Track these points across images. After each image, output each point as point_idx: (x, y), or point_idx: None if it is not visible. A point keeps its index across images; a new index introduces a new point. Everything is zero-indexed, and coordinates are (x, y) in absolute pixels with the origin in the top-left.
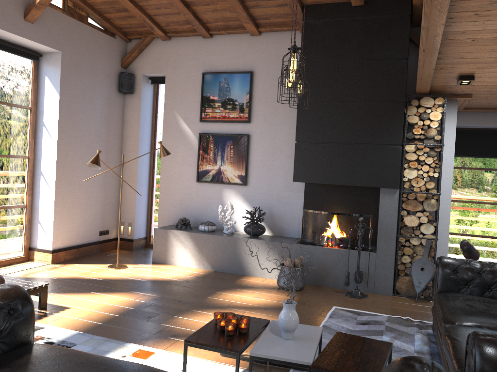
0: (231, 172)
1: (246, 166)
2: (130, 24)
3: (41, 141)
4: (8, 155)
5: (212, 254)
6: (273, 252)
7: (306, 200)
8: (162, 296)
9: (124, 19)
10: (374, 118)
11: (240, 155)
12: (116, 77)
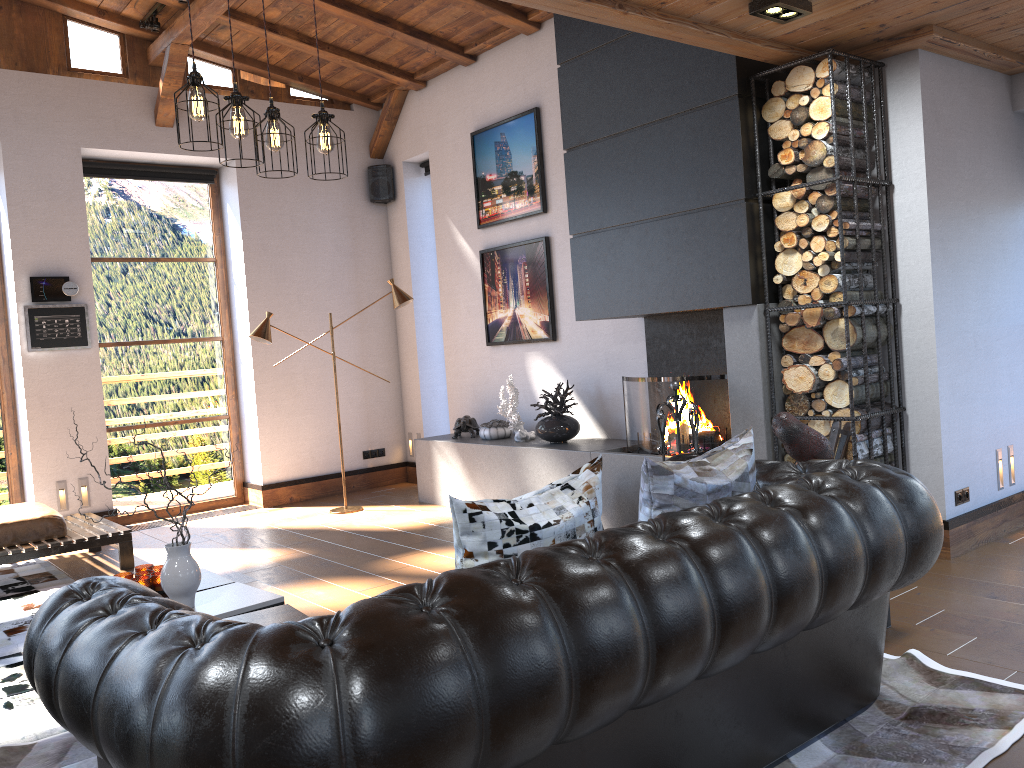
0: (530, 317)
1: (550, 302)
2: (357, 79)
3: (235, 309)
4: (185, 339)
5: (487, 481)
6: (569, 471)
7: (652, 358)
8: (317, 554)
9: (341, 74)
10: (688, 151)
11: (538, 282)
12: (362, 177)
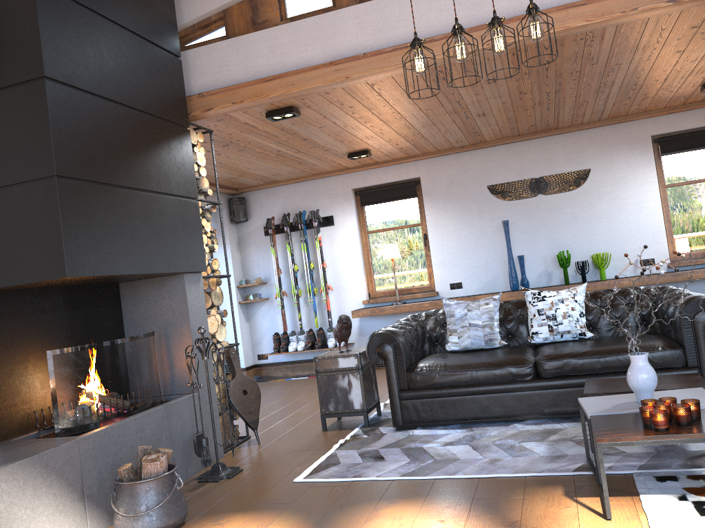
0: None
1: None
2: None
3: None
4: None
5: None
6: (47, 481)
7: None
8: None
9: None
10: (165, 148)
11: None
12: None
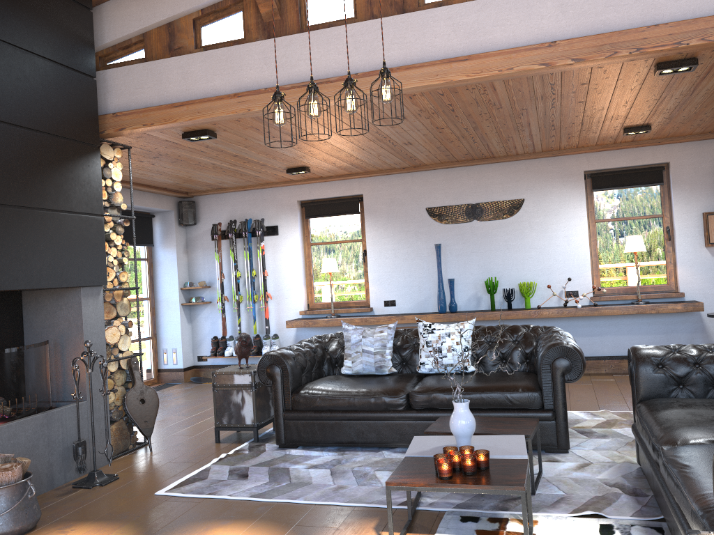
0: None
1: None
2: None
3: None
4: None
5: None
6: None
7: None
8: None
9: None
10: (67, 167)
11: None
12: None
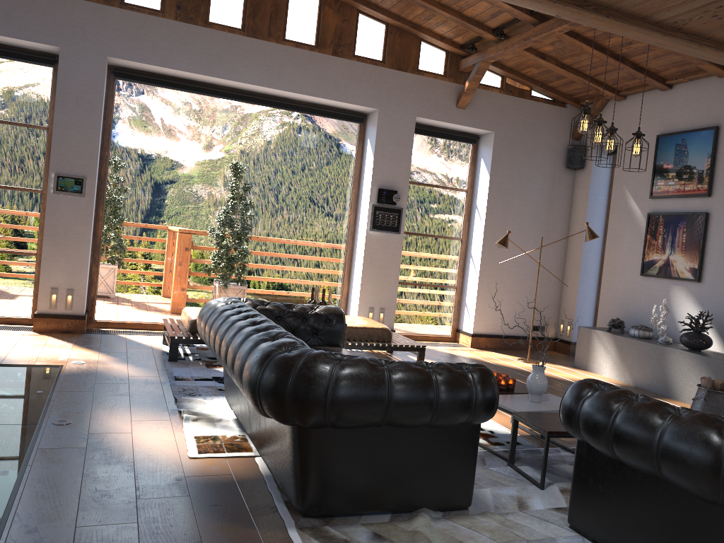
0: (681, 263)
1: (700, 256)
2: (577, 89)
3: (473, 223)
4: (442, 236)
5: (634, 364)
6: (707, 371)
7: None
8: None
9: (568, 85)
10: None
11: (693, 241)
12: (564, 151)
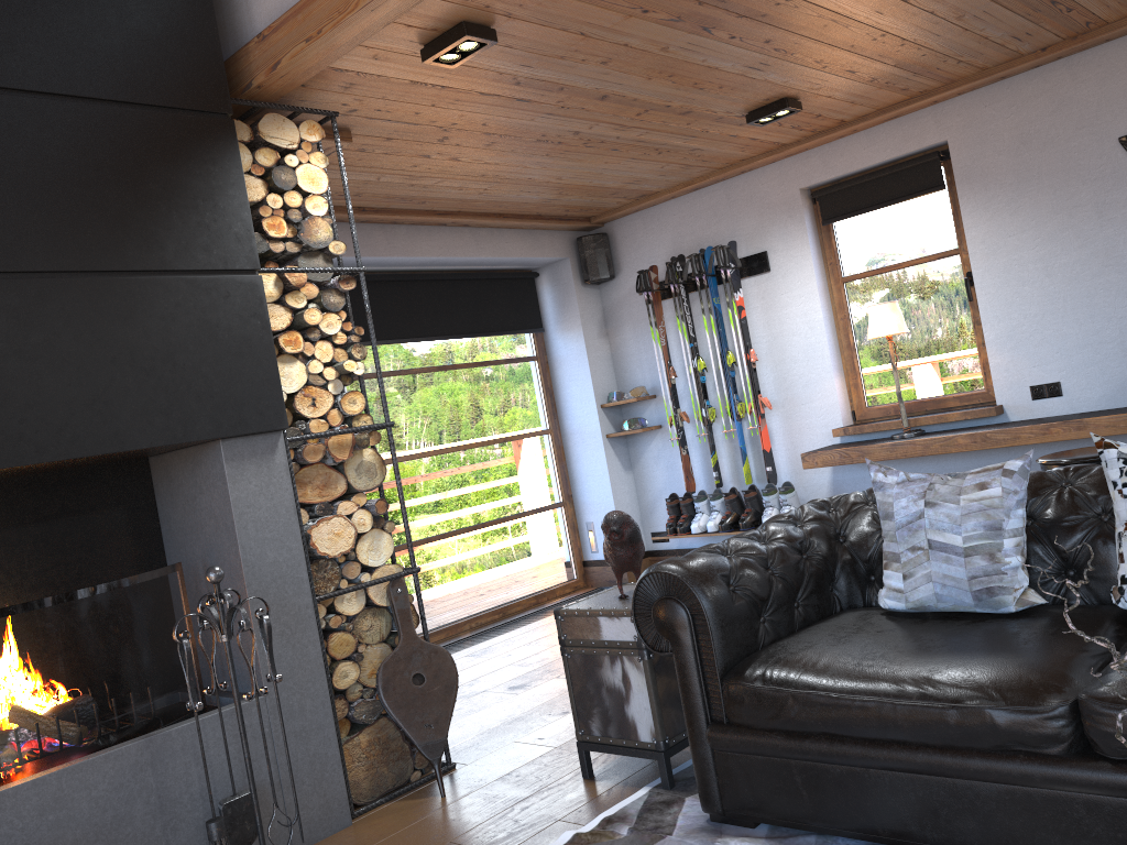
0: None
1: None
2: None
3: None
4: None
5: None
6: None
7: None
8: None
9: None
10: (141, 170)
11: None
12: None
